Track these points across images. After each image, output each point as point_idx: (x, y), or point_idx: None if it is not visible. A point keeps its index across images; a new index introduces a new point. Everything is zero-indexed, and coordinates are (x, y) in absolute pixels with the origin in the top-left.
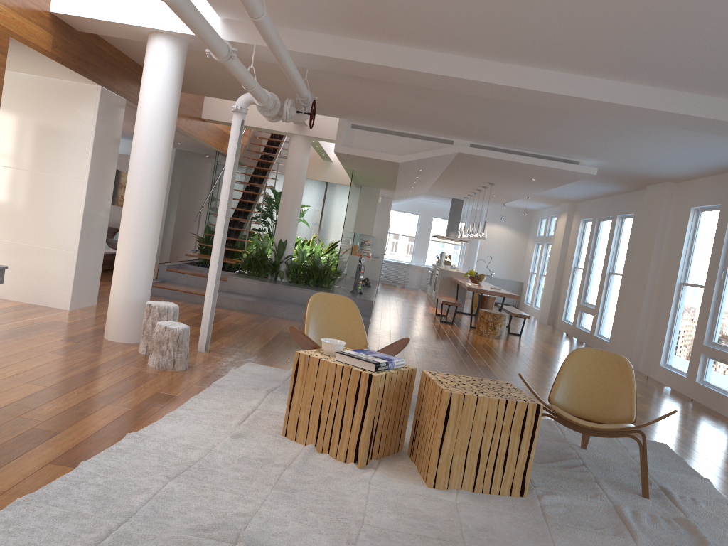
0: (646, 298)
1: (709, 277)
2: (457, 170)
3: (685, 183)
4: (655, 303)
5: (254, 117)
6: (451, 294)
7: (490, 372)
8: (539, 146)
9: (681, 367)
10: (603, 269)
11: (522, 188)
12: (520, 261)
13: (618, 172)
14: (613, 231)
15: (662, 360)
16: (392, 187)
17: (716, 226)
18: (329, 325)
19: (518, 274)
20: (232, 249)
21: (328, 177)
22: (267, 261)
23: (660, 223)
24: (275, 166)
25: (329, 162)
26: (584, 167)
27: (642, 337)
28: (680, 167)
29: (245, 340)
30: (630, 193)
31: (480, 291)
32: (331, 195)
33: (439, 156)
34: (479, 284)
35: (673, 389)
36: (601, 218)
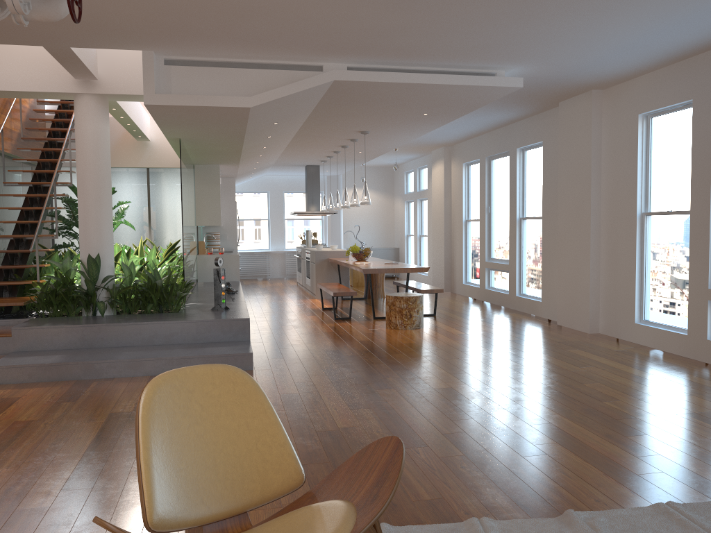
0: (593, 241)
1: (696, 198)
2: (323, 118)
3: (620, 86)
4: (607, 244)
5: (6, 76)
6: (332, 279)
7: (463, 399)
8: (450, 52)
9: (670, 322)
10: (511, 216)
11: (402, 132)
12: (391, 225)
13: (538, 84)
14: (514, 168)
15: (637, 316)
16: (236, 158)
17: (692, 129)
18: (203, 447)
19: (391, 239)
20: (18, 282)
21: (147, 161)
22: (76, 290)
23: (594, 143)
24: (72, 158)
25: (145, 141)
26: (506, 79)
27: (596, 290)
28: (634, 57)
29: (35, 467)
30: (530, 117)
31: (381, 271)
32: (157, 183)
33: (306, 89)
34: (367, 260)
35: (668, 352)
36: (491, 157)
